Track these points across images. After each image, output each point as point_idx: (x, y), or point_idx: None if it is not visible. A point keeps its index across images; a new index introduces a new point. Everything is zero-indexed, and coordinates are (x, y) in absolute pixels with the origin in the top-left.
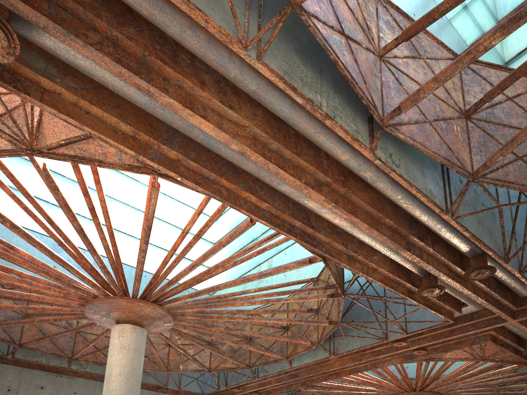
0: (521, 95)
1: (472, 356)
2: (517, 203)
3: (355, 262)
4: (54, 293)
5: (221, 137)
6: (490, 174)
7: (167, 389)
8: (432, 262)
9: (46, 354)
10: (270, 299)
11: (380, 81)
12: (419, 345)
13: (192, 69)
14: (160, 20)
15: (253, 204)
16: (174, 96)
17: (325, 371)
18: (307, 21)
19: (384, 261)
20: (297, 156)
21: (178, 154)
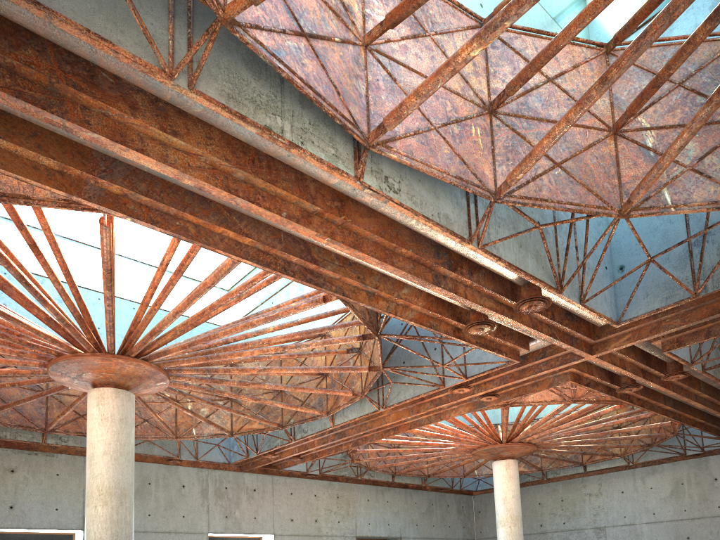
0: (565, 74)
1: (561, 397)
2: (559, 223)
3: (378, 299)
4: (4, 353)
5: (169, 172)
6: (518, 191)
7: (181, 460)
8: (471, 295)
9: (10, 427)
10: (287, 345)
11: (364, 82)
12: (486, 390)
13: (117, 90)
14: (62, 41)
15: (233, 240)
16: (98, 130)
17: (378, 427)
18: (243, 38)
19: (417, 294)
20: (272, 184)
21: (123, 188)
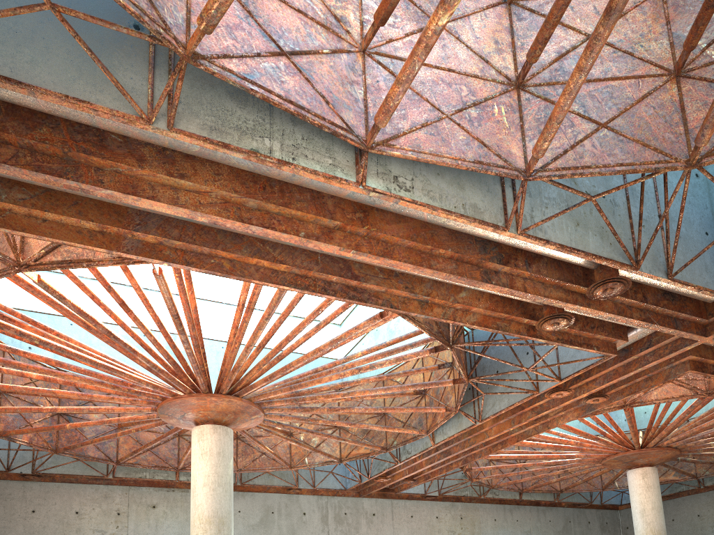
0: None
1: (692, 391)
2: (615, 190)
3: (432, 306)
4: (120, 402)
5: (182, 213)
6: (553, 163)
7: (299, 489)
8: (532, 287)
9: (148, 467)
10: (362, 367)
11: (362, 87)
12: (588, 391)
13: (125, 147)
14: (64, 113)
15: (269, 269)
16: (111, 186)
17: (481, 442)
18: (208, 69)
19: (478, 295)
20: (285, 207)
21: (156, 237)
